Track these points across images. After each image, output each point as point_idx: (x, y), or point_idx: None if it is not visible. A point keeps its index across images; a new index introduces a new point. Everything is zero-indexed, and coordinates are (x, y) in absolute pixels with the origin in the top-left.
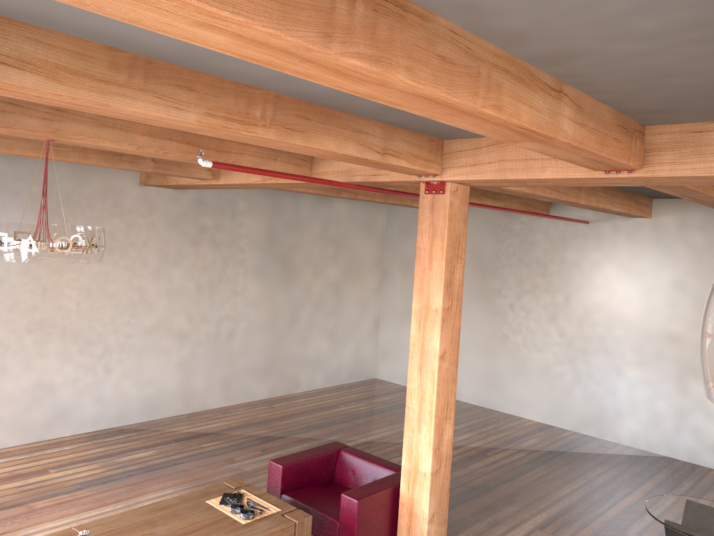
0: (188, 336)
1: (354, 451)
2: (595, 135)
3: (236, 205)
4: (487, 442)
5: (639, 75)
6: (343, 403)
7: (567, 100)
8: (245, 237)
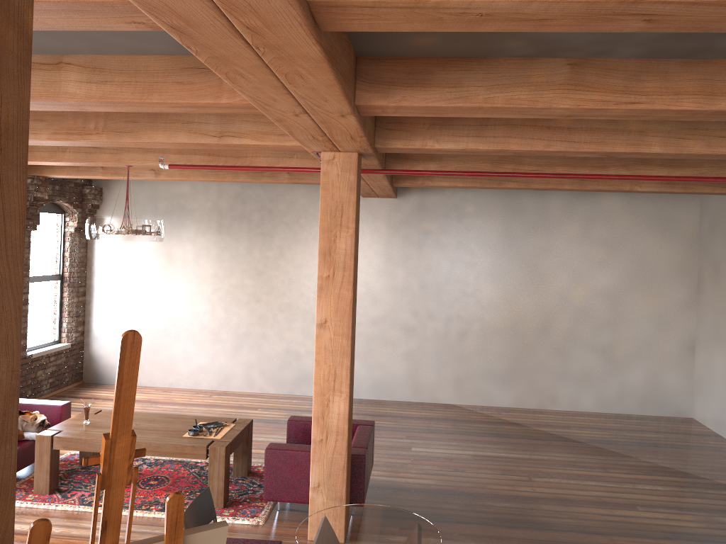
0: (414, 330)
1: (364, 428)
2: (130, 87)
3: (462, 209)
4: (675, 500)
5: (37, 35)
6: (581, 427)
7: (72, 68)
8: (475, 240)
